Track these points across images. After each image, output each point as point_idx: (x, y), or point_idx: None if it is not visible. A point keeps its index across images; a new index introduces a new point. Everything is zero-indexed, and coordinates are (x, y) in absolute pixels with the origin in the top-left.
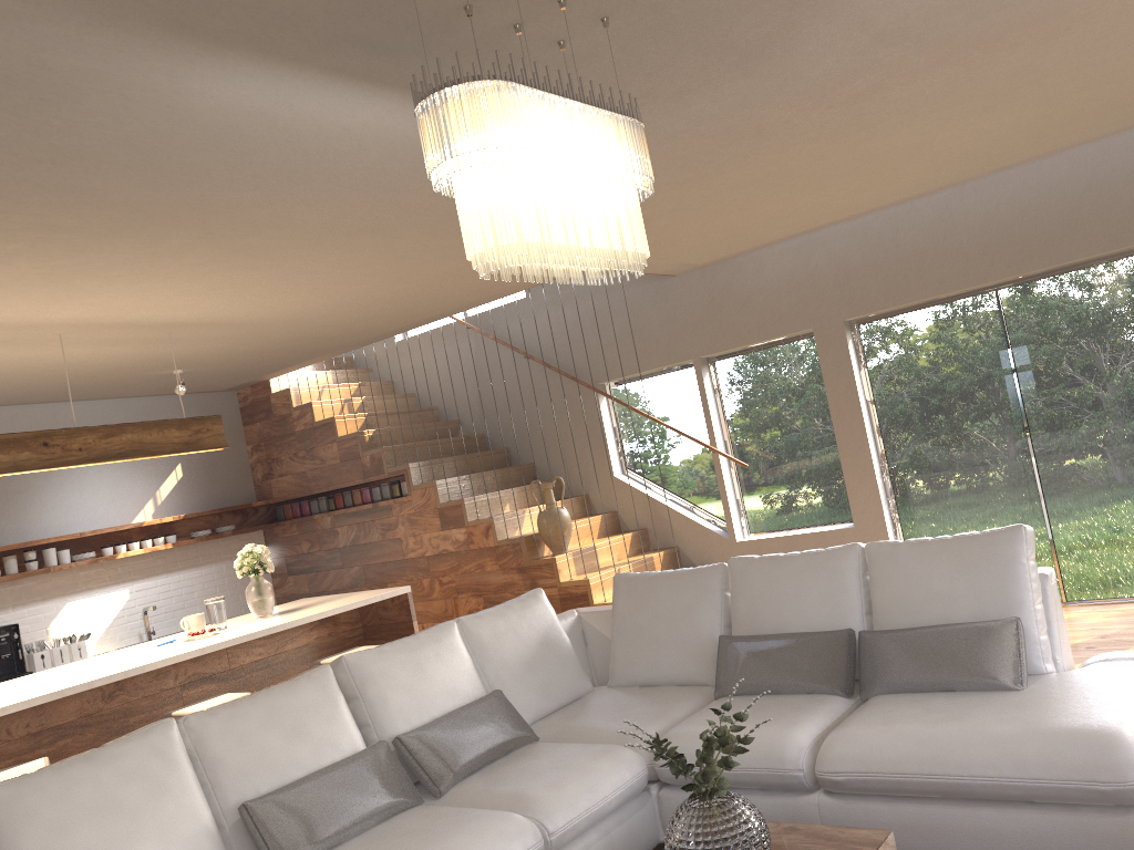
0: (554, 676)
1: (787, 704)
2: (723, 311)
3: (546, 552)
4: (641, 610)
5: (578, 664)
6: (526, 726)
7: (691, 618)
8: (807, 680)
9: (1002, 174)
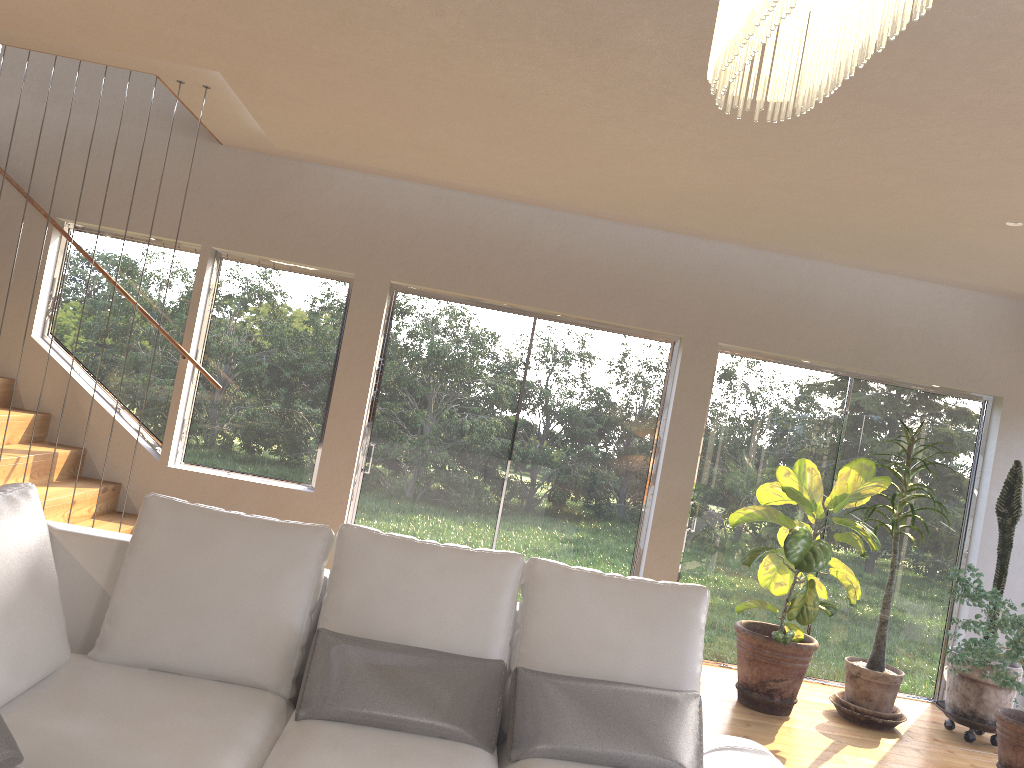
0: (35, 638)
1: (428, 754)
2: (263, 211)
3: None
4: (189, 559)
5: (63, 619)
6: (11, 737)
7: (269, 590)
8: (448, 720)
9: (588, 219)
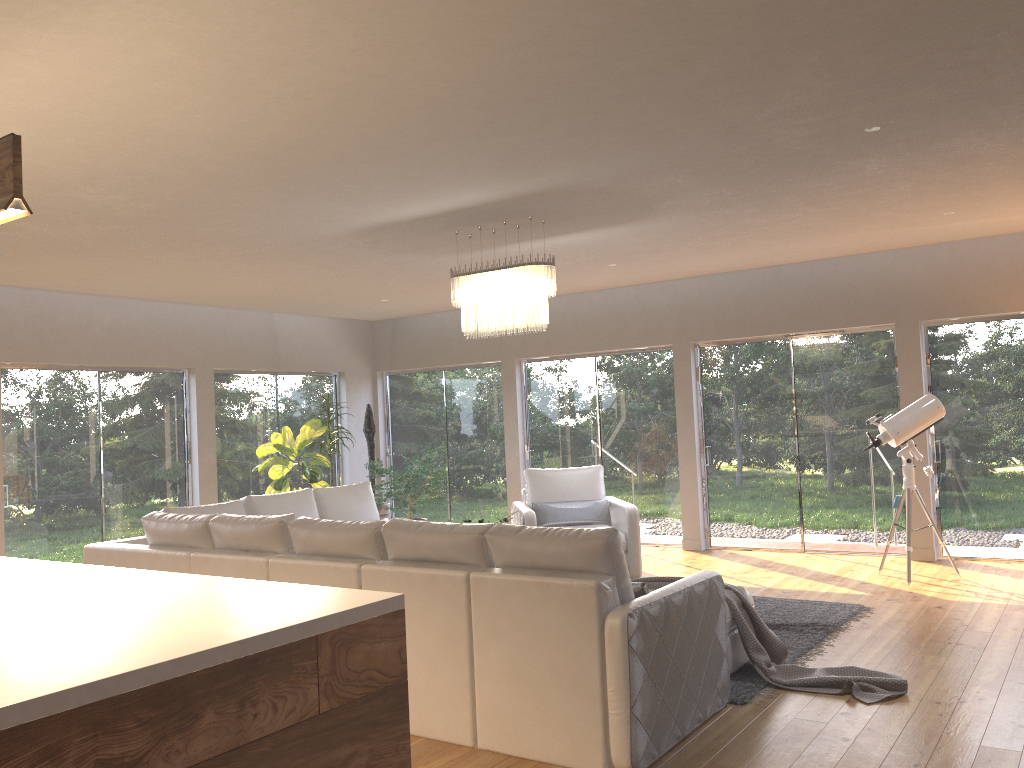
0: None
1: None
2: None
3: None
4: None
5: None
6: None
7: None
8: None
9: (126, 300)
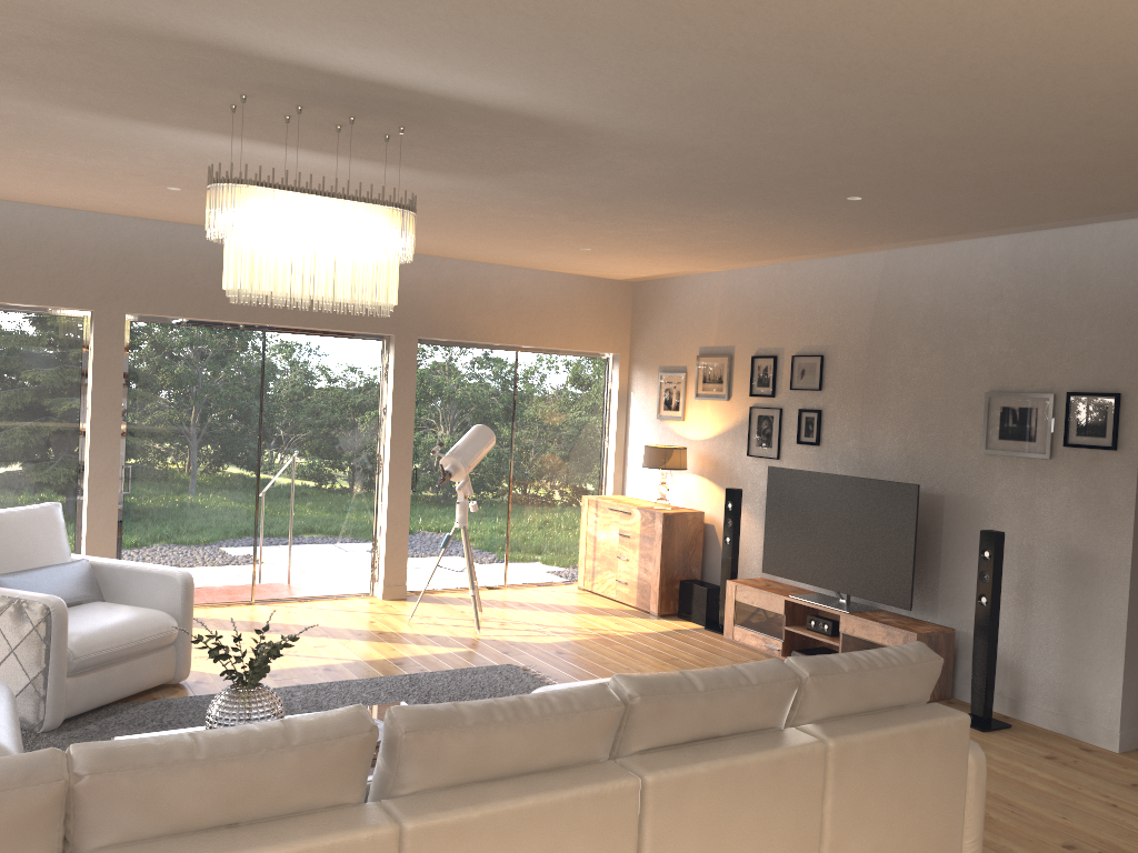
0: None
1: None
2: None
3: None
4: None
5: None
6: None
7: None
8: None
9: None
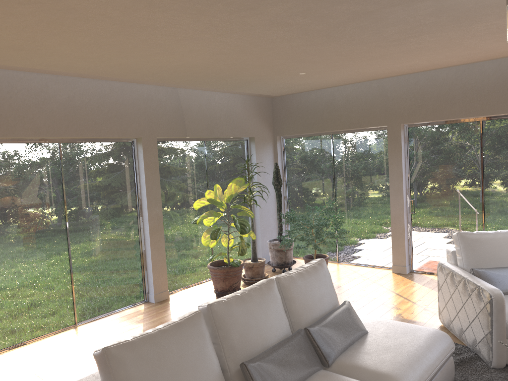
0: None
1: None
2: None
3: None
4: (161, 371)
5: None
6: None
7: (205, 360)
8: (312, 366)
9: (79, 79)
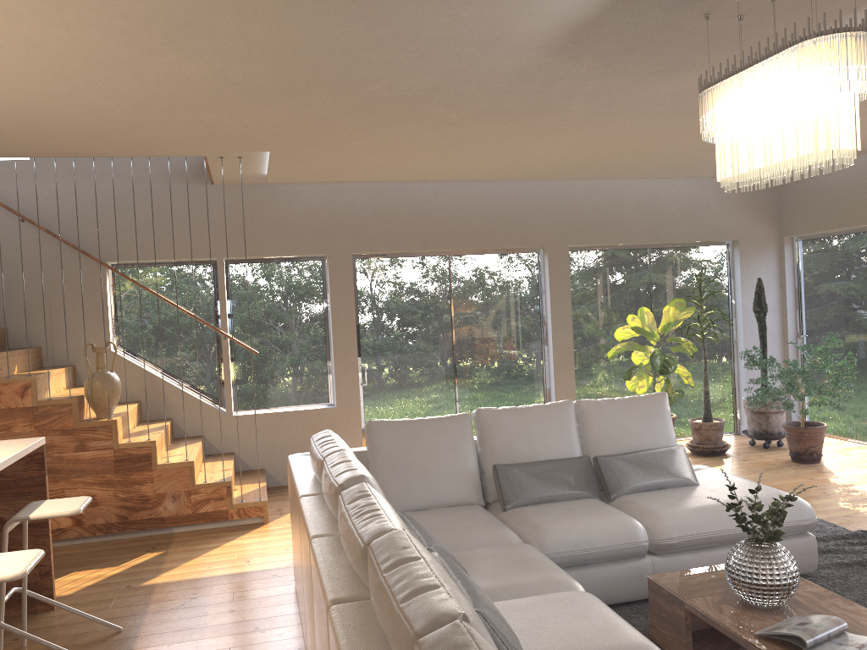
0: None
1: (580, 505)
2: (254, 224)
3: (85, 416)
4: (410, 449)
5: None
6: None
7: (457, 453)
8: (578, 489)
9: (470, 183)
